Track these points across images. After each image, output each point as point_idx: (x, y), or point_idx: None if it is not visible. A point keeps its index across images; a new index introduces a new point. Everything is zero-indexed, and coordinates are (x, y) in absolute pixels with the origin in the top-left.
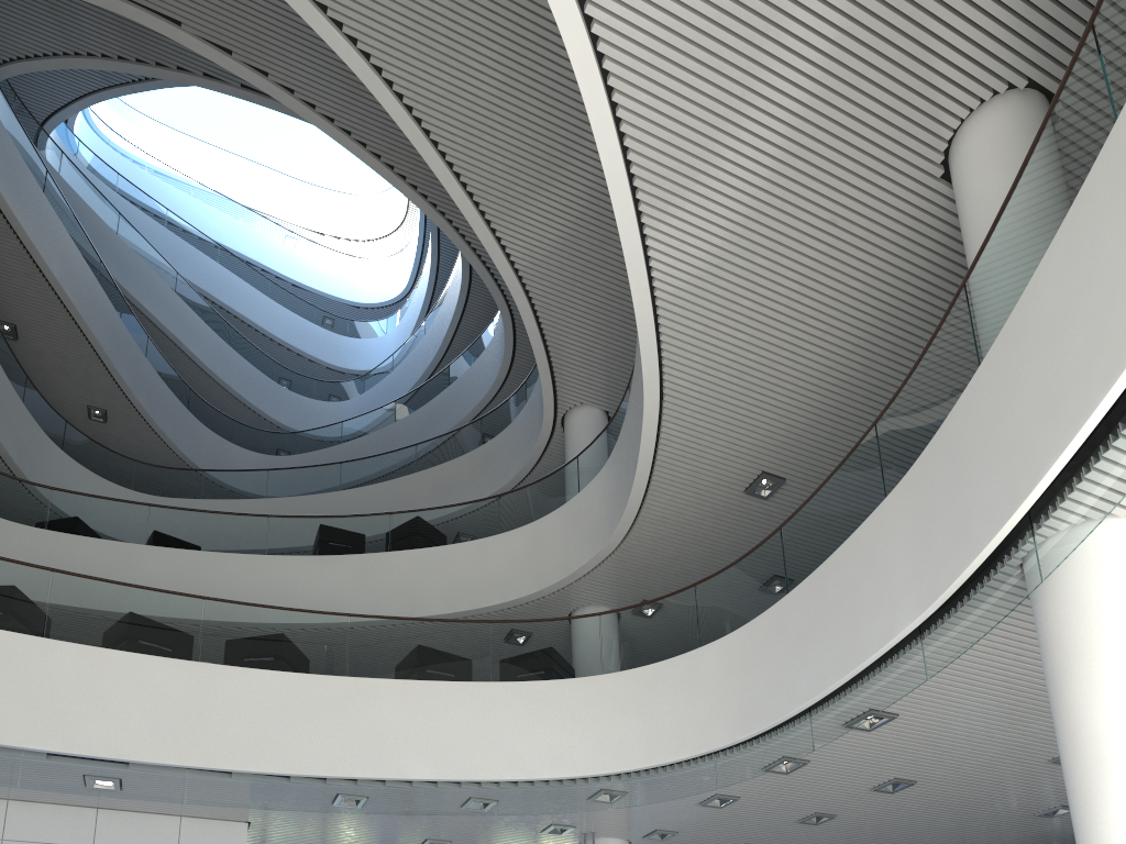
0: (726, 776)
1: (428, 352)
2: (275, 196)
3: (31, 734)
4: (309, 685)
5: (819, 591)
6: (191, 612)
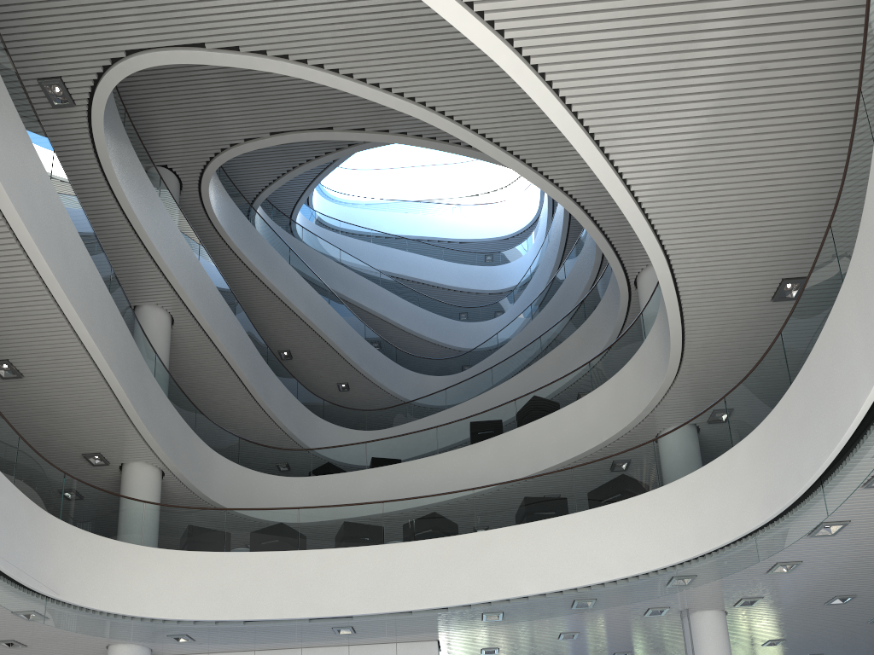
0: (765, 550)
1: (551, 257)
2: (441, 183)
3: (297, 609)
4: (451, 543)
5: (809, 381)
6: (376, 513)
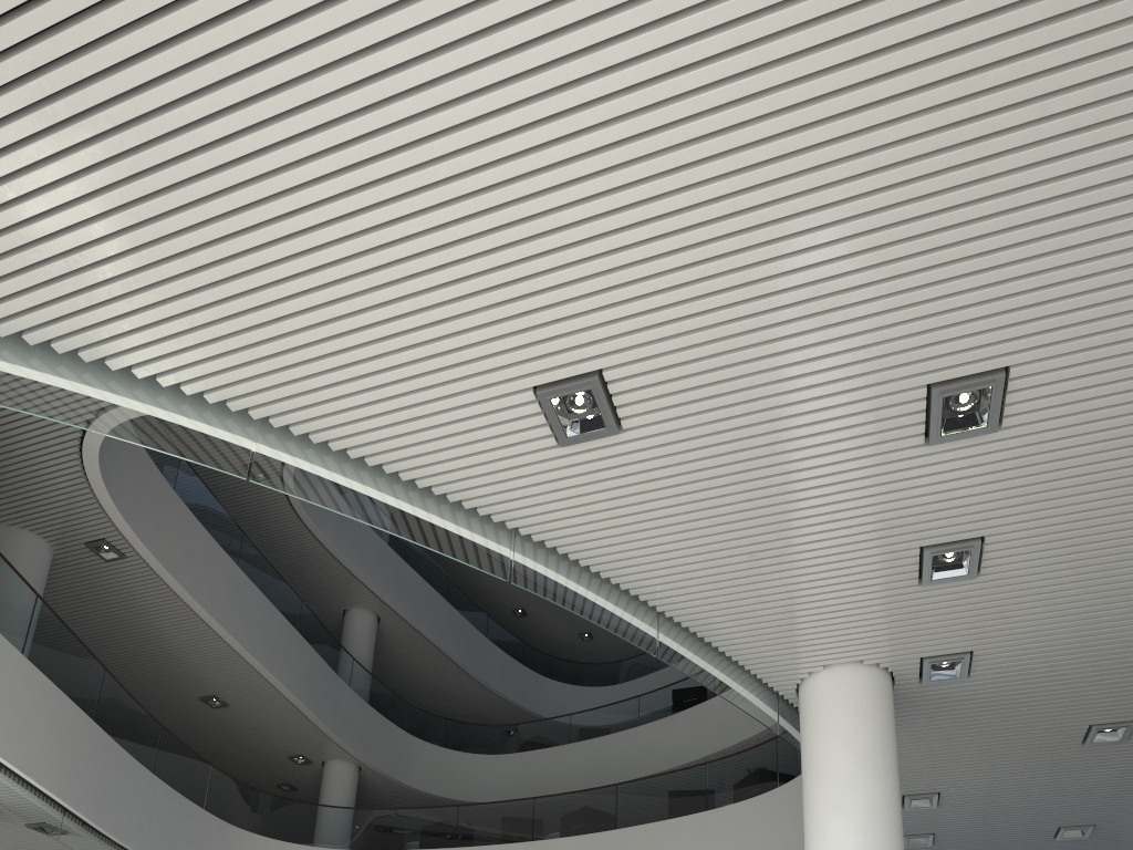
0: None
1: None
2: None
3: None
4: (591, 841)
5: None
6: (528, 809)
